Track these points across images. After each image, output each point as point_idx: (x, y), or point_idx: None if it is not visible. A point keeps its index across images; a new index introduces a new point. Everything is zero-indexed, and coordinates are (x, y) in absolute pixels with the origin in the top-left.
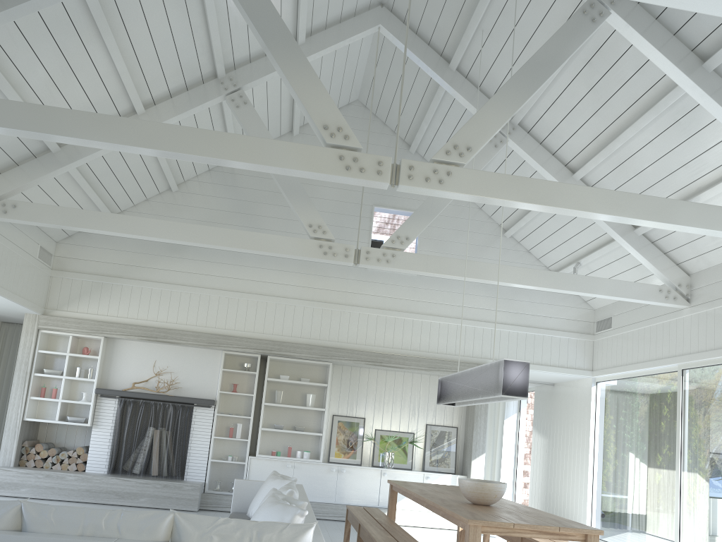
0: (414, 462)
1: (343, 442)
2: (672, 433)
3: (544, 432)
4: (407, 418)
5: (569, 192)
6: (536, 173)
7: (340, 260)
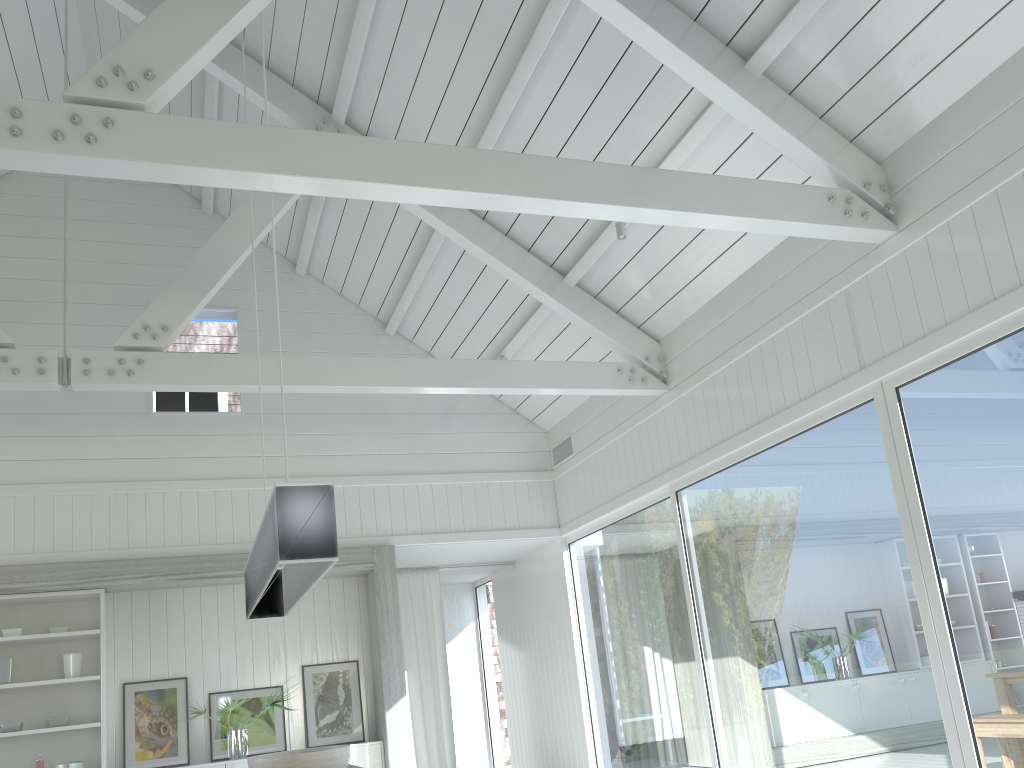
0: (290, 737)
1: (149, 730)
2: (682, 597)
3: (514, 642)
4: (267, 661)
5: (372, 152)
6: (401, 211)
7: (28, 380)
